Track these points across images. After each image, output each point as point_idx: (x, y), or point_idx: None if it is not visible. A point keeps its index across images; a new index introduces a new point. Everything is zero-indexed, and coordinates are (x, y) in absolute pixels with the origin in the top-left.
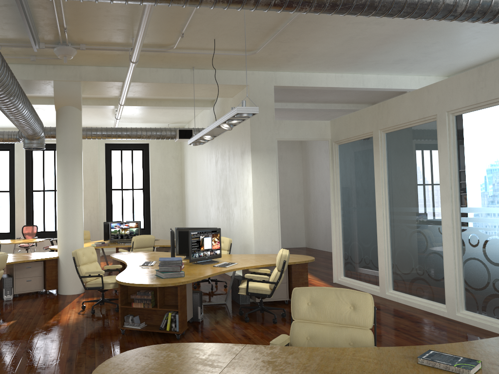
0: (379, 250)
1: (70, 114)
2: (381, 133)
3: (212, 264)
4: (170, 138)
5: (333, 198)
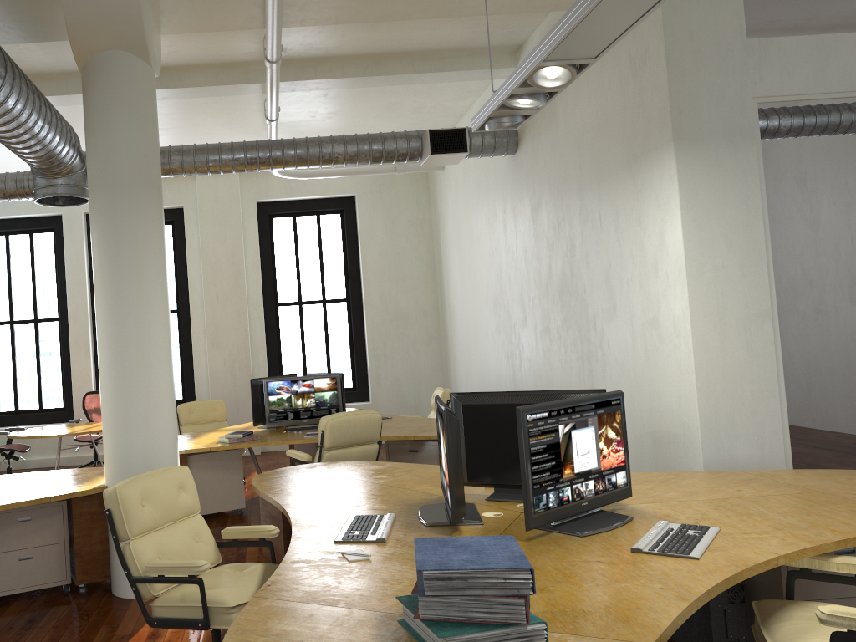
0: None
1: (117, 74)
2: None
3: (617, 535)
4: (407, 156)
5: None
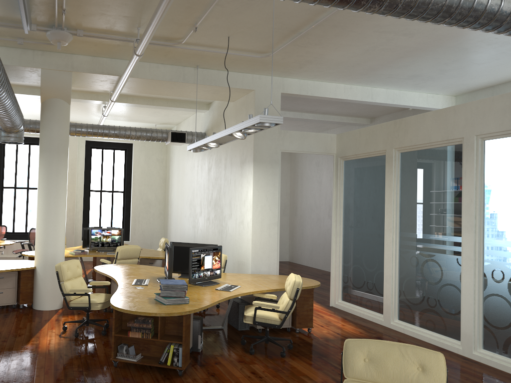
0: (386, 276)
1: (57, 108)
2: (396, 152)
3: (213, 286)
4: (161, 140)
5: (335, 216)
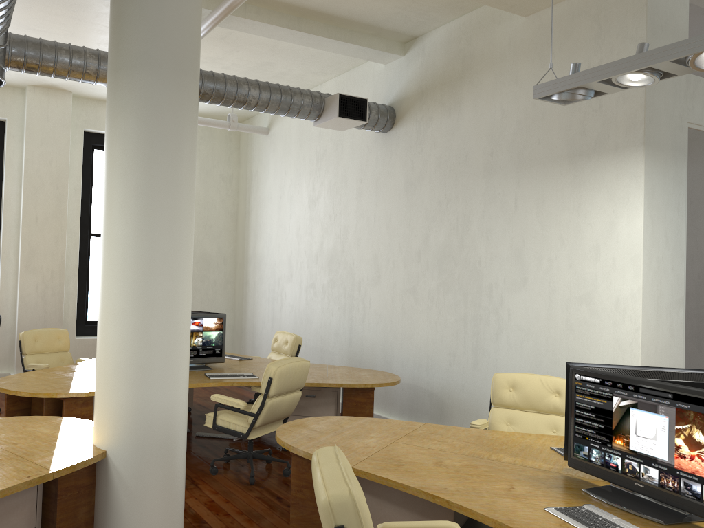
0: None
1: None
2: None
3: None
4: (309, 114)
5: None
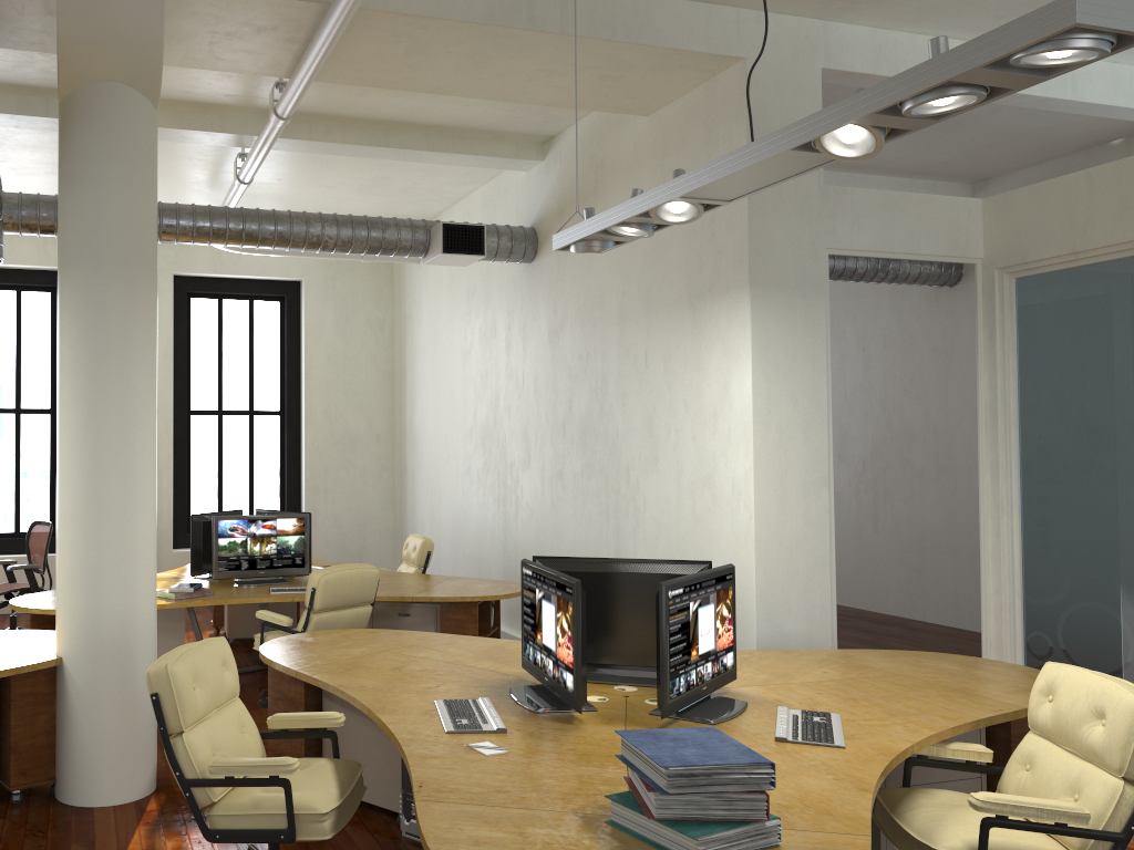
0: None
1: (118, 115)
2: None
3: (747, 723)
4: (410, 250)
5: (990, 453)
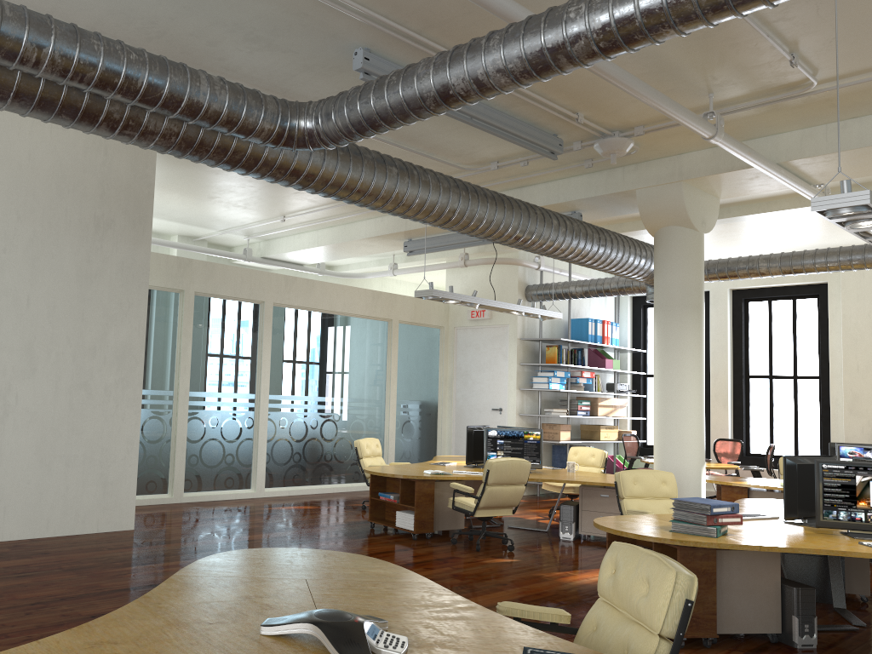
0: None
1: (671, 240)
2: None
3: None
4: None
5: None
